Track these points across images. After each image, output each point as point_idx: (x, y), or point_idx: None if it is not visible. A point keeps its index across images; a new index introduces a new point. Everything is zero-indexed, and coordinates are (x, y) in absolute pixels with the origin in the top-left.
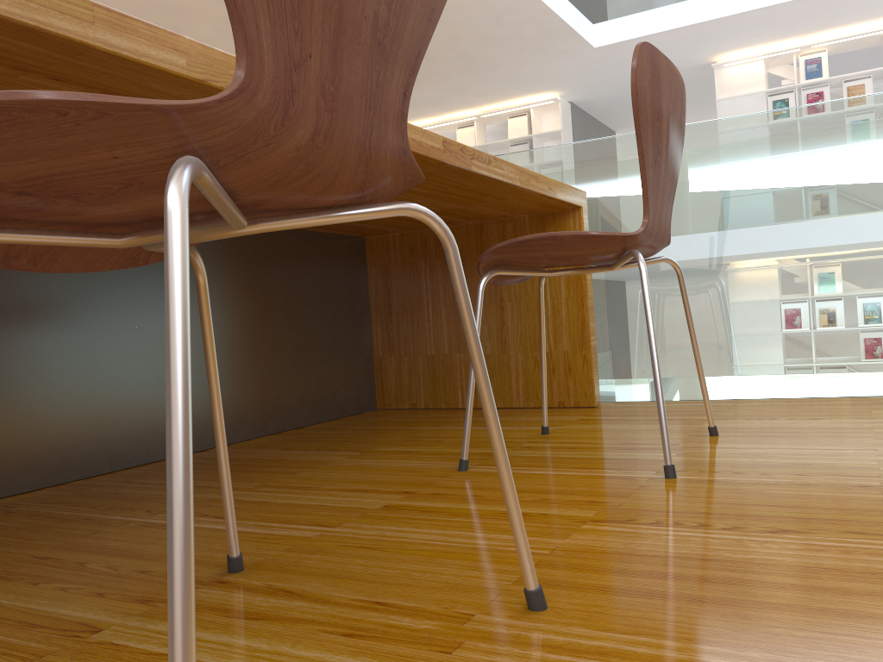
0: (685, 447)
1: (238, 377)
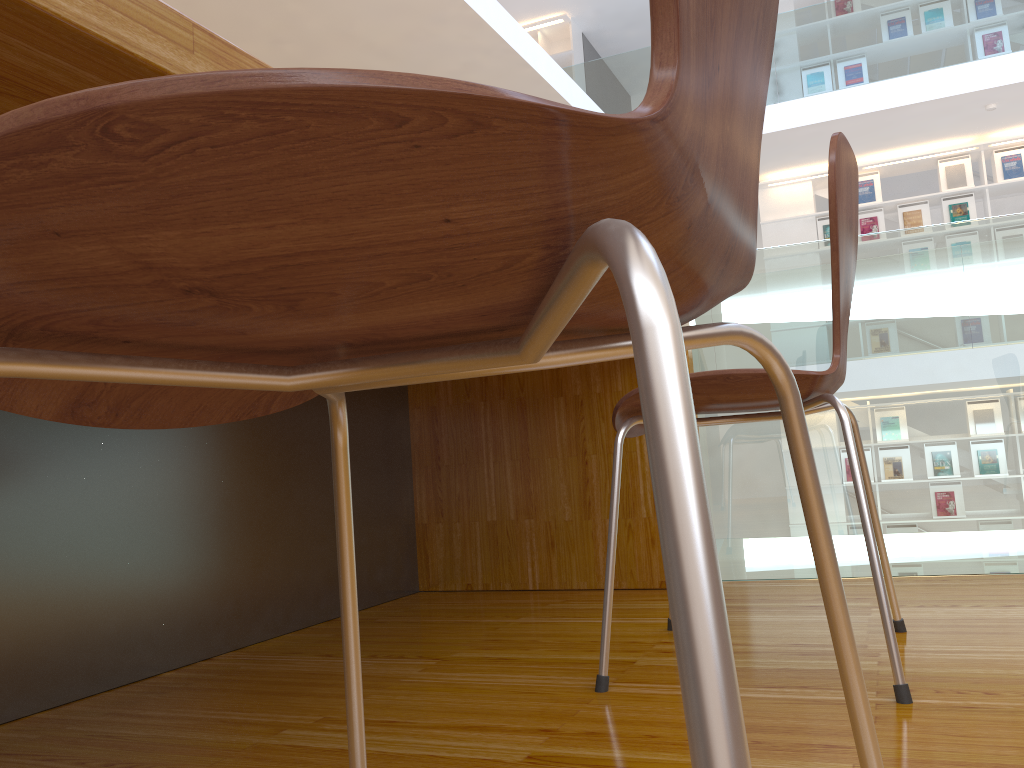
0: (879, 651)
1: (255, 556)
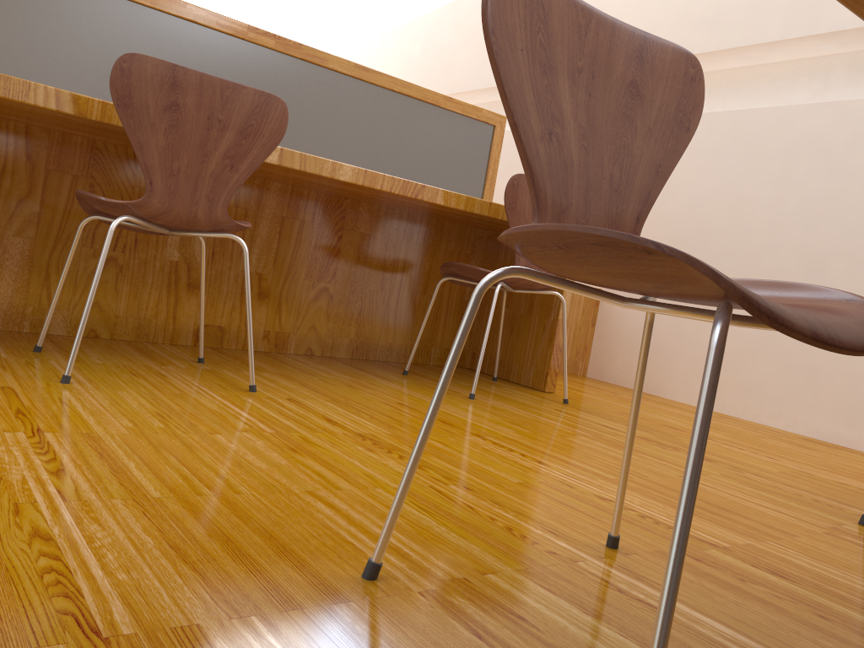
0: None
1: None
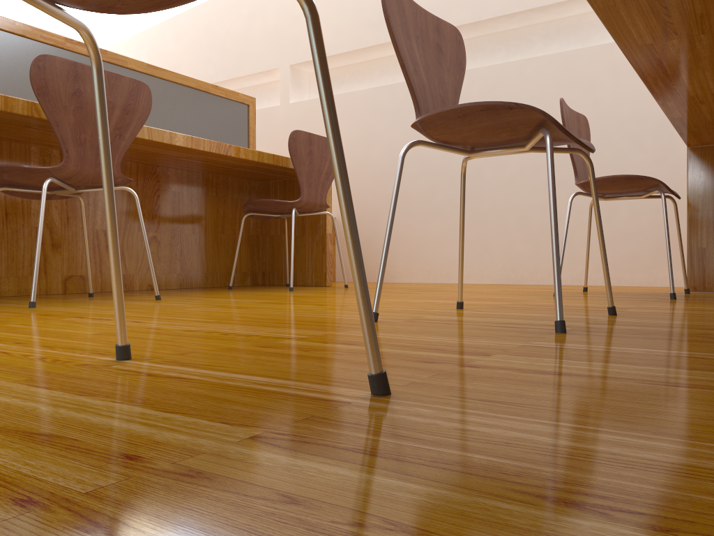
0: None
1: None
